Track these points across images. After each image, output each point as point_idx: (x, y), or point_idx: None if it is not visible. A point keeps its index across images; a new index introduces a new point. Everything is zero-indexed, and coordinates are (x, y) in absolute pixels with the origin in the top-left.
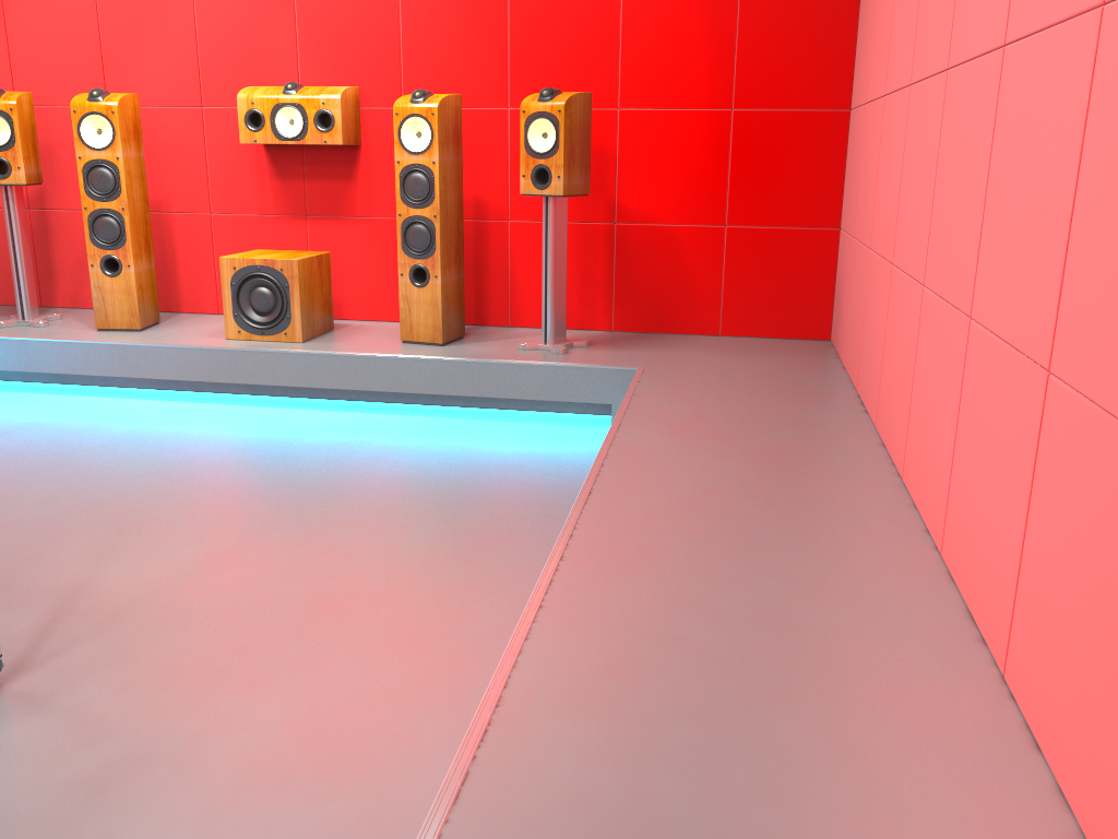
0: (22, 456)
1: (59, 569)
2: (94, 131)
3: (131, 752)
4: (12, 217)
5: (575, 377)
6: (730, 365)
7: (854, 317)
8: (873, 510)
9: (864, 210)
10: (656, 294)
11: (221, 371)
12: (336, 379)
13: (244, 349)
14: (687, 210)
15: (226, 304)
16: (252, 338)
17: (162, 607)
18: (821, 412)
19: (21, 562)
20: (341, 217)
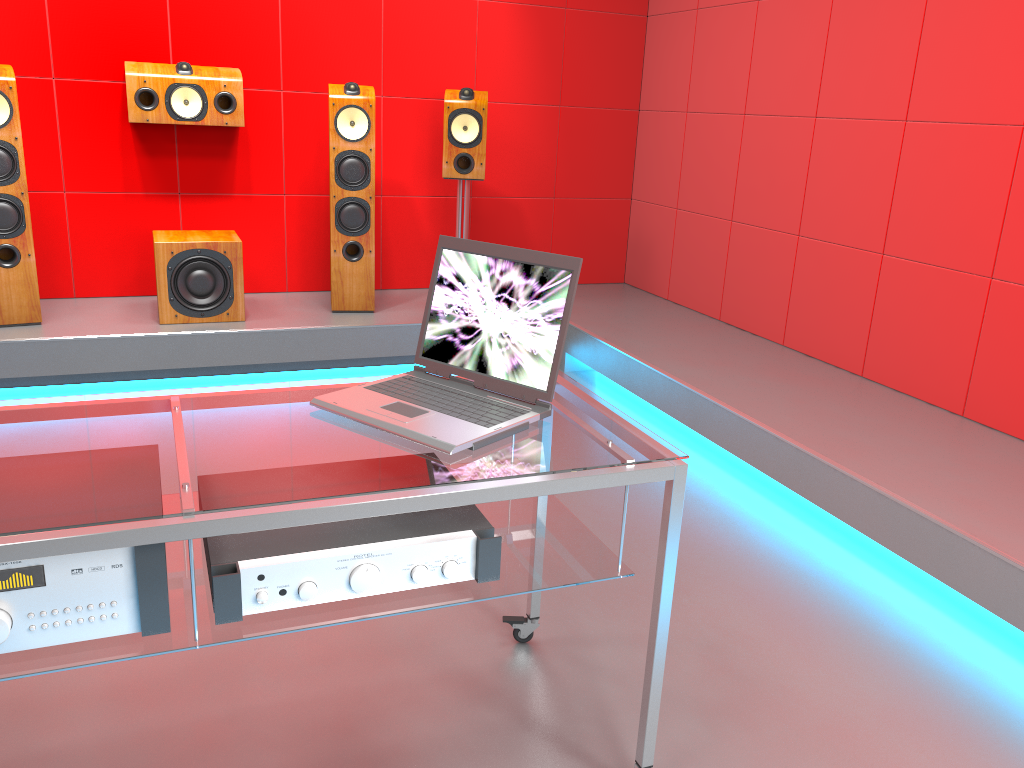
0: None
1: None
2: None
3: (699, 645)
4: None
5: None
6: (609, 309)
7: (696, 267)
8: (887, 397)
9: (705, 191)
10: None
11: (179, 357)
12: (303, 352)
13: (206, 332)
14: (526, 185)
15: (161, 289)
16: (191, 320)
17: None
18: (733, 338)
19: None
20: (217, 195)
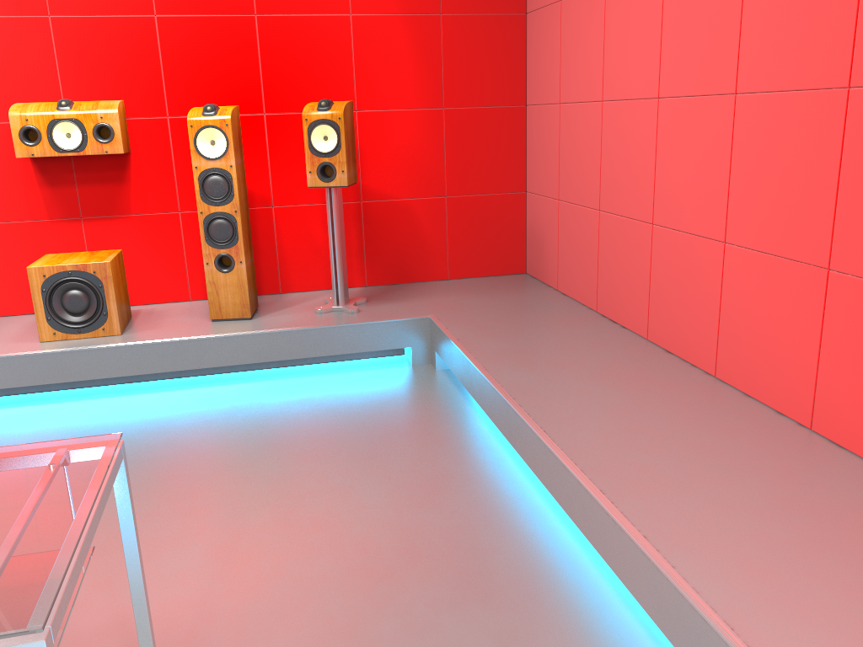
0: None
1: (81, 608)
2: None
3: None
4: None
5: (381, 330)
6: (489, 303)
7: (576, 258)
8: (731, 404)
9: (577, 181)
10: (398, 253)
11: (49, 374)
12: (169, 363)
13: (72, 349)
14: (416, 186)
15: (38, 309)
16: (69, 337)
17: (228, 618)
18: (598, 333)
19: None
20: (116, 216)
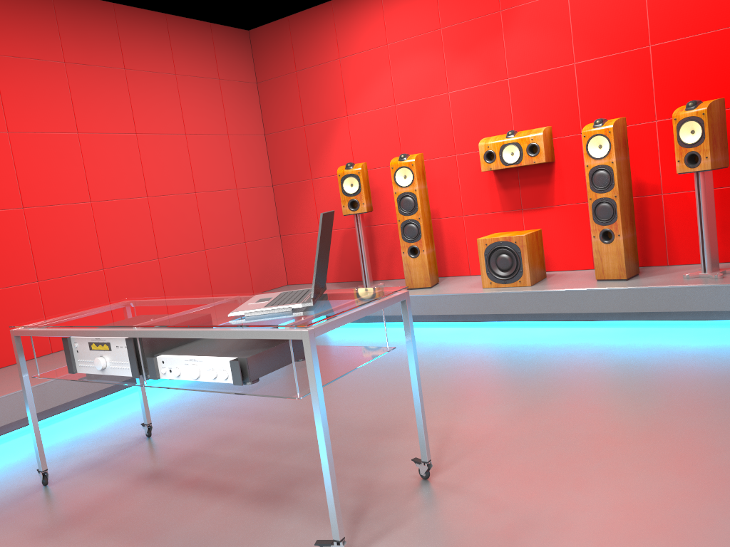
0: (384, 360)
1: (432, 418)
2: (402, 177)
3: (521, 518)
4: (359, 231)
5: None
6: None
7: None
8: None
9: None
10: None
11: (482, 307)
12: (557, 307)
13: (496, 292)
14: None
15: (482, 266)
16: (499, 286)
17: (501, 439)
18: None
19: (410, 414)
20: (544, 207)
